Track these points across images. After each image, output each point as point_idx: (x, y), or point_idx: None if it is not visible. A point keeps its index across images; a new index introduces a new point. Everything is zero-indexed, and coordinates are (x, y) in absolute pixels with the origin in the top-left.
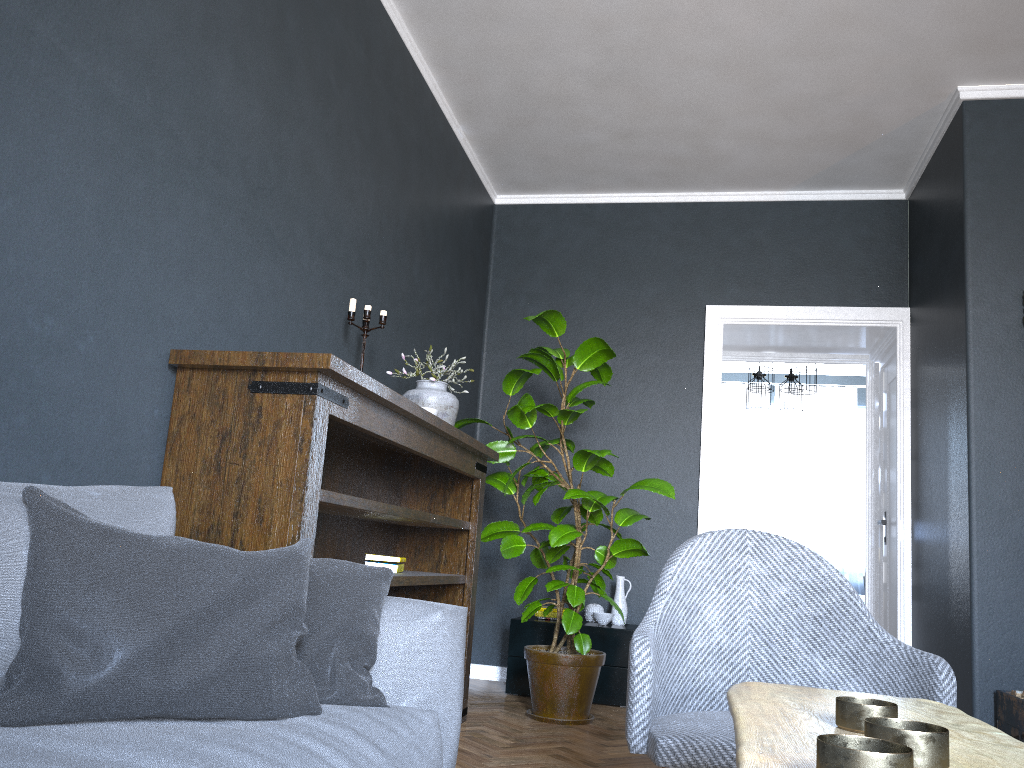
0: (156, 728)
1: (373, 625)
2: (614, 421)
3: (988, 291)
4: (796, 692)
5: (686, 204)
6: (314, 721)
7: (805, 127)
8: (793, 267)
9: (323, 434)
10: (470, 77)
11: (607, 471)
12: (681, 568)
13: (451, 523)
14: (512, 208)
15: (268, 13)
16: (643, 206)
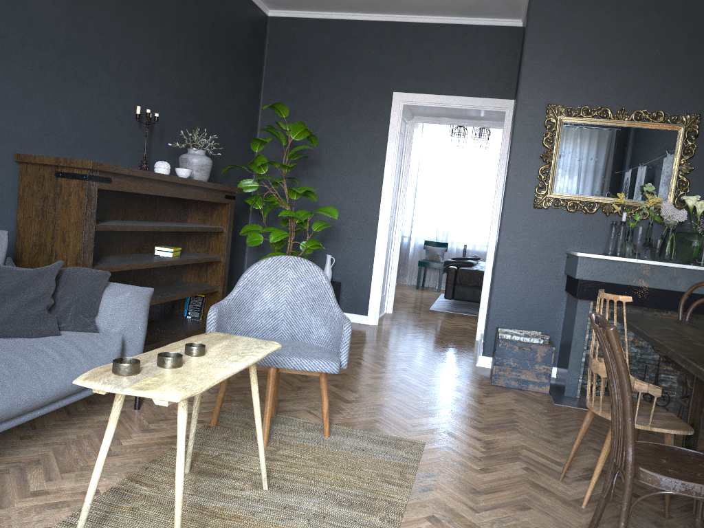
0: None
1: (95, 298)
2: (335, 163)
3: (528, 103)
4: (218, 337)
5: (387, 22)
6: (54, 338)
7: None
8: (448, 69)
9: (94, 199)
10: None
11: (313, 198)
12: (250, 275)
13: (207, 230)
14: (279, 19)
15: None
16: (360, 22)
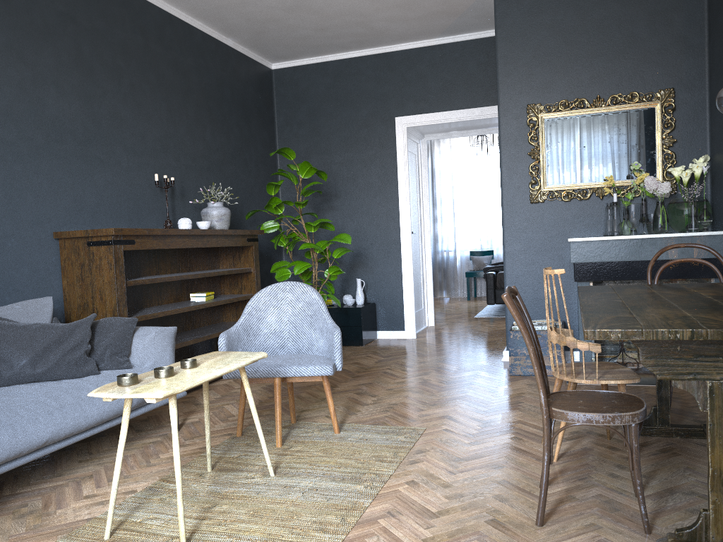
0: (34, 384)
1: (126, 340)
2: (352, 192)
3: (509, 107)
4: (216, 354)
5: (379, 54)
6: (94, 377)
7: (419, 11)
8: (443, 87)
9: (121, 259)
10: (218, 18)
11: (331, 228)
12: (253, 302)
13: (234, 272)
14: (282, 70)
15: (70, 52)
16: (355, 59)
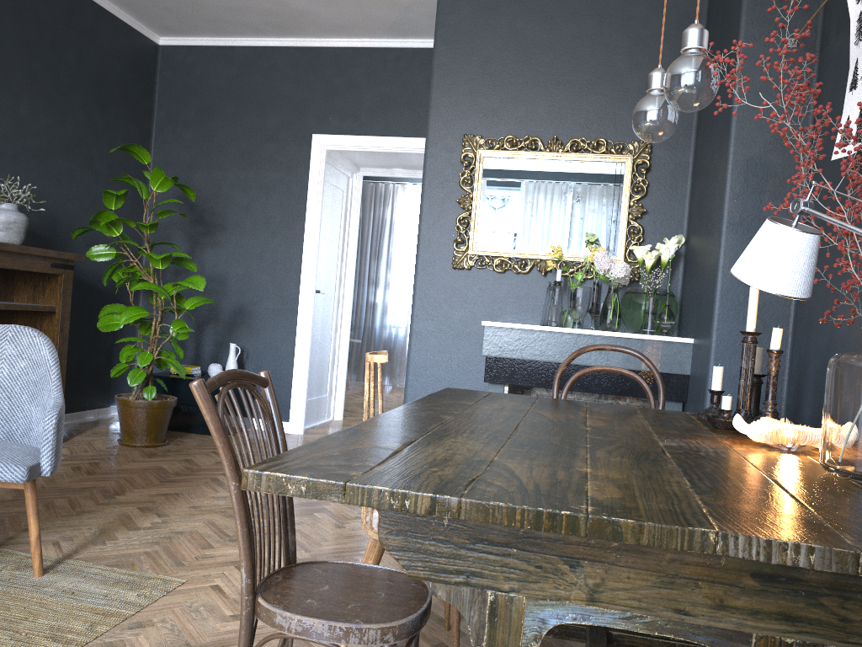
0: None
1: None
2: (244, 226)
3: (441, 135)
4: None
5: (303, 48)
6: None
7: None
8: (380, 104)
9: None
10: None
11: (192, 268)
12: None
13: (19, 308)
14: (173, 49)
15: None
16: (271, 49)
